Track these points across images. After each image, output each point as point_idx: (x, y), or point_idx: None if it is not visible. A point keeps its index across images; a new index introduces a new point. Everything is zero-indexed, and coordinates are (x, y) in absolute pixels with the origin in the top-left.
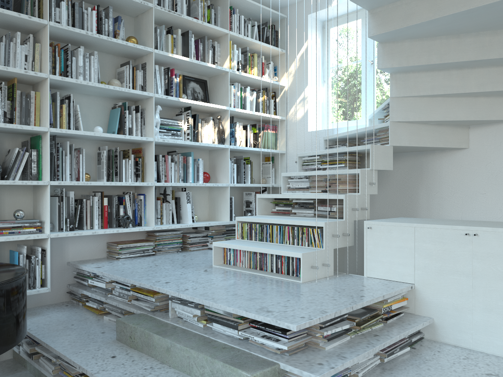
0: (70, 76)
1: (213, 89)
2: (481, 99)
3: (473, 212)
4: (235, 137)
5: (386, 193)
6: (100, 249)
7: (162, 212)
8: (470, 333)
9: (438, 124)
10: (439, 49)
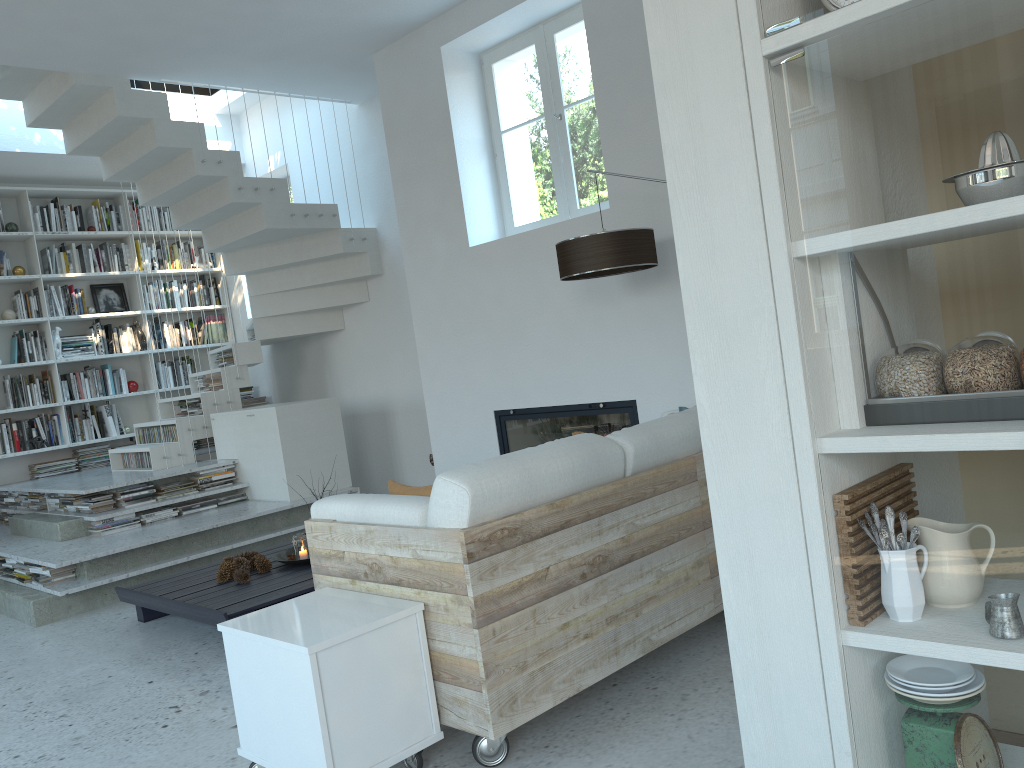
0: None
1: (131, 291)
2: (327, 288)
3: (357, 389)
4: (164, 338)
5: (307, 378)
6: (22, 472)
7: (83, 428)
8: (263, 488)
9: (307, 312)
10: (267, 255)
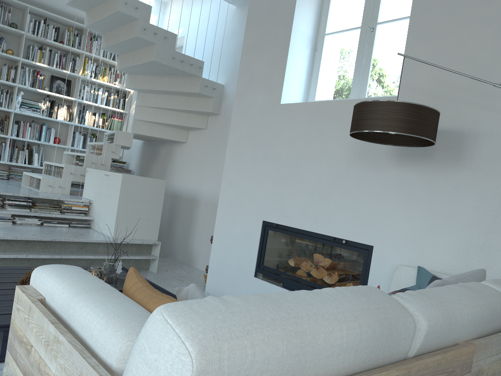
0: None
1: (74, 86)
2: (183, 113)
3: (182, 180)
4: (84, 119)
5: (157, 166)
6: None
7: (19, 156)
8: (101, 224)
9: (167, 125)
10: (152, 82)
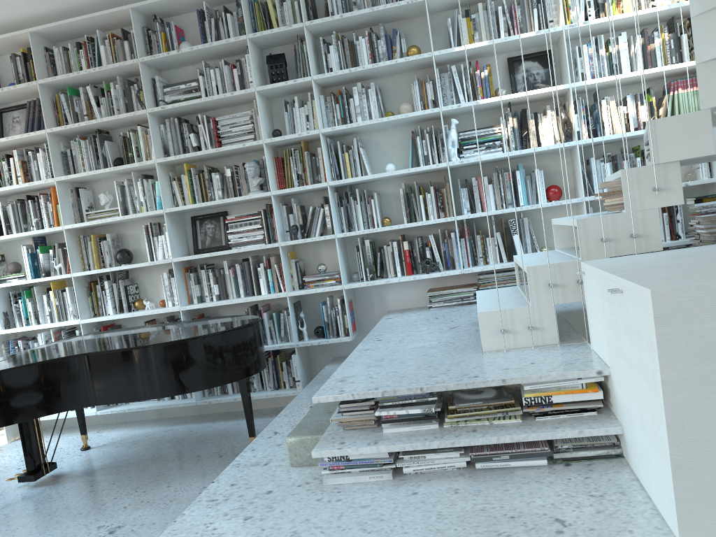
0: (350, 120)
1: (560, 60)
2: None
3: None
4: (600, 123)
5: None
6: (423, 297)
7: (486, 249)
8: (640, 461)
9: None
10: None
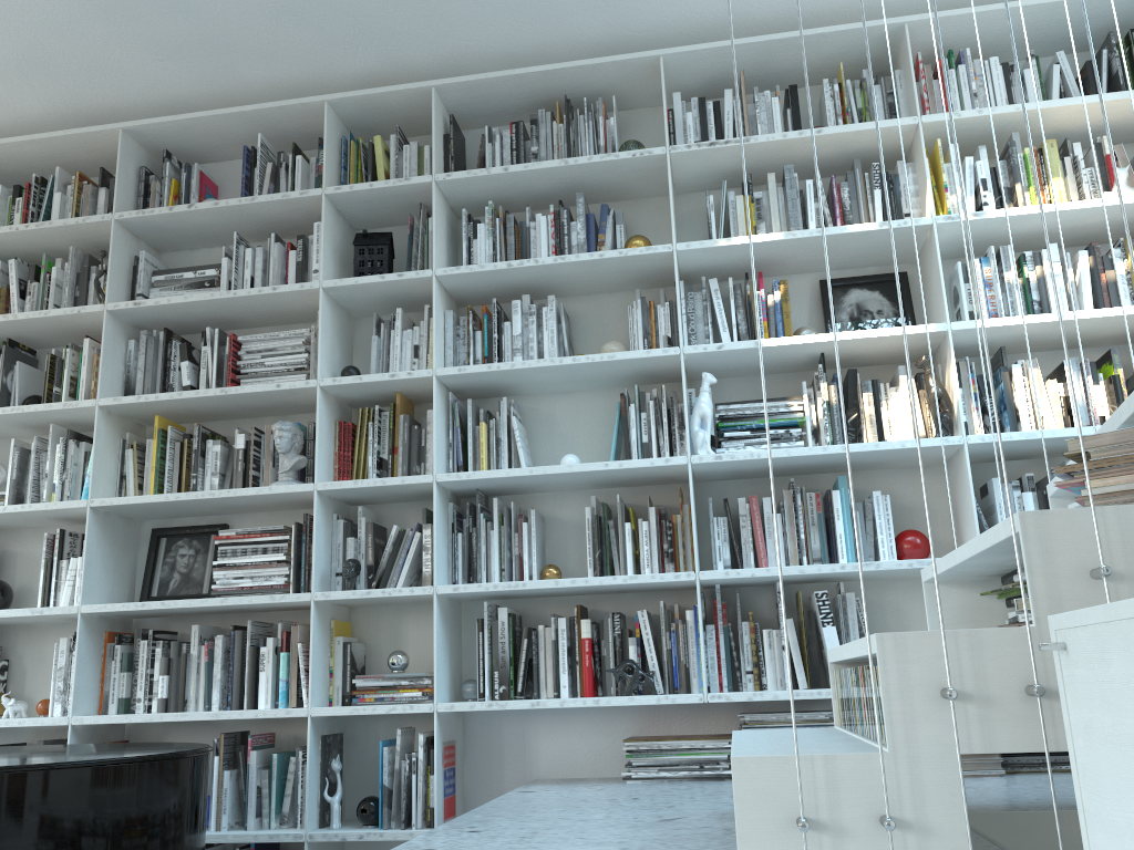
0: (499, 362)
1: (925, 289)
2: None
3: None
4: (1011, 409)
5: None
6: (616, 754)
7: (762, 655)
8: None
9: None
10: None
